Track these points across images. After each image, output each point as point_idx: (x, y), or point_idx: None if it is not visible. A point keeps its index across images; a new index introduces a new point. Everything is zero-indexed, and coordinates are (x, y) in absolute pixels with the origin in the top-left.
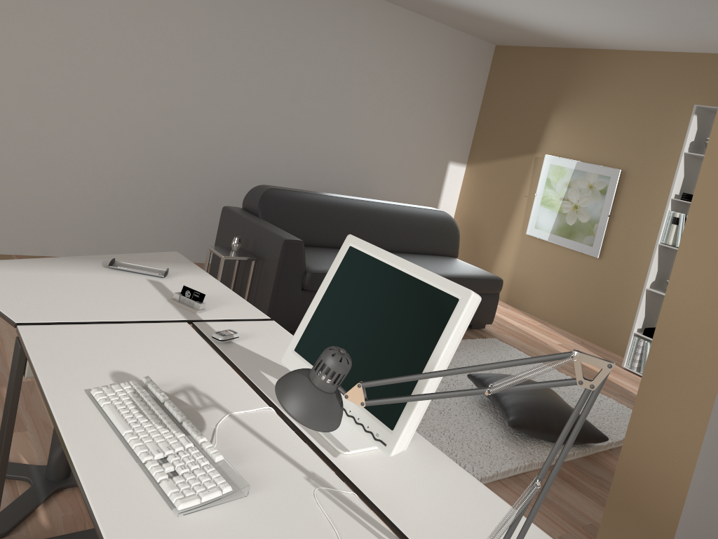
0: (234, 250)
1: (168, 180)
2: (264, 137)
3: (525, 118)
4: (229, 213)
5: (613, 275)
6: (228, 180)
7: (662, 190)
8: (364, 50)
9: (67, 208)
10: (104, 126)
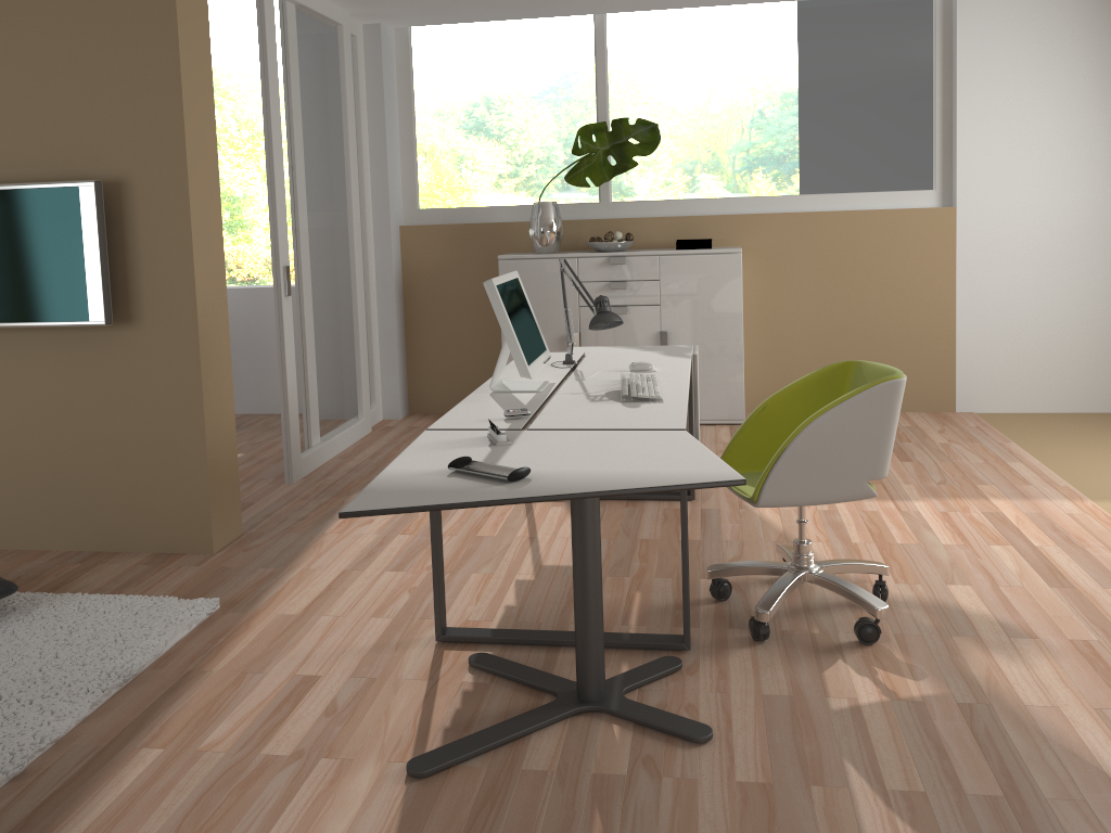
0: None
1: None
2: None
3: None
4: None
5: None
6: None
7: None
8: None
9: None
10: None
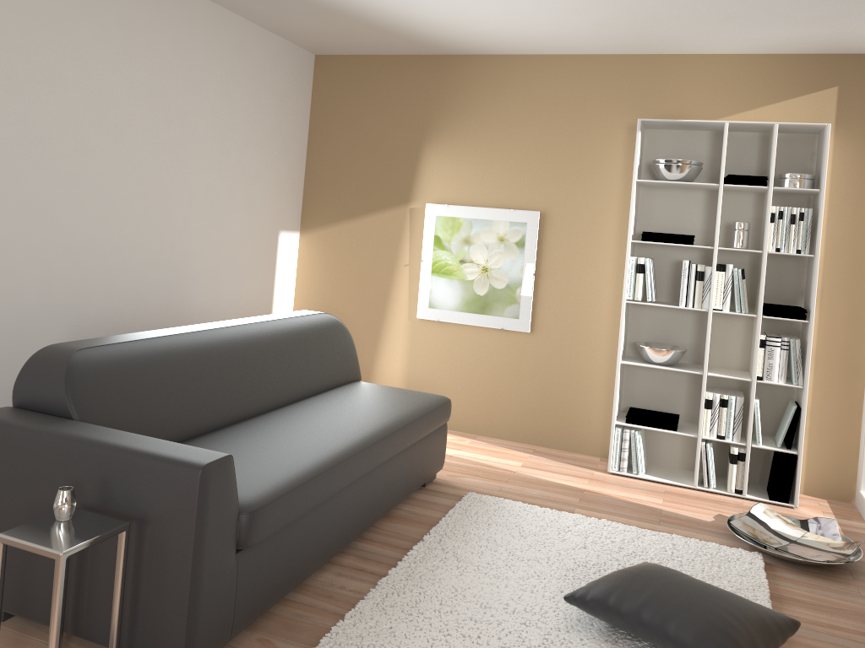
0: (65, 521)
1: None
2: None
3: (384, 155)
4: None
5: (554, 351)
6: None
7: (597, 231)
8: (149, 65)
9: None
10: None
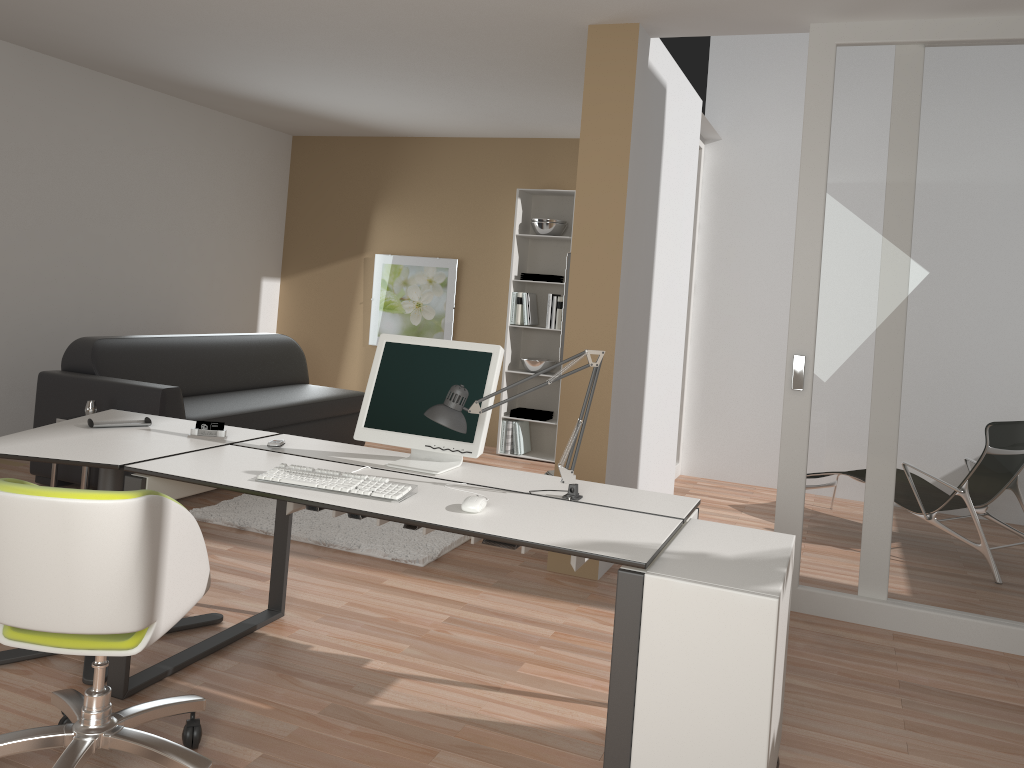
0: None
1: None
2: (46, 280)
3: (344, 216)
4: (55, 378)
5: None
6: (5, 342)
7: (499, 274)
8: (152, 157)
9: None
10: None
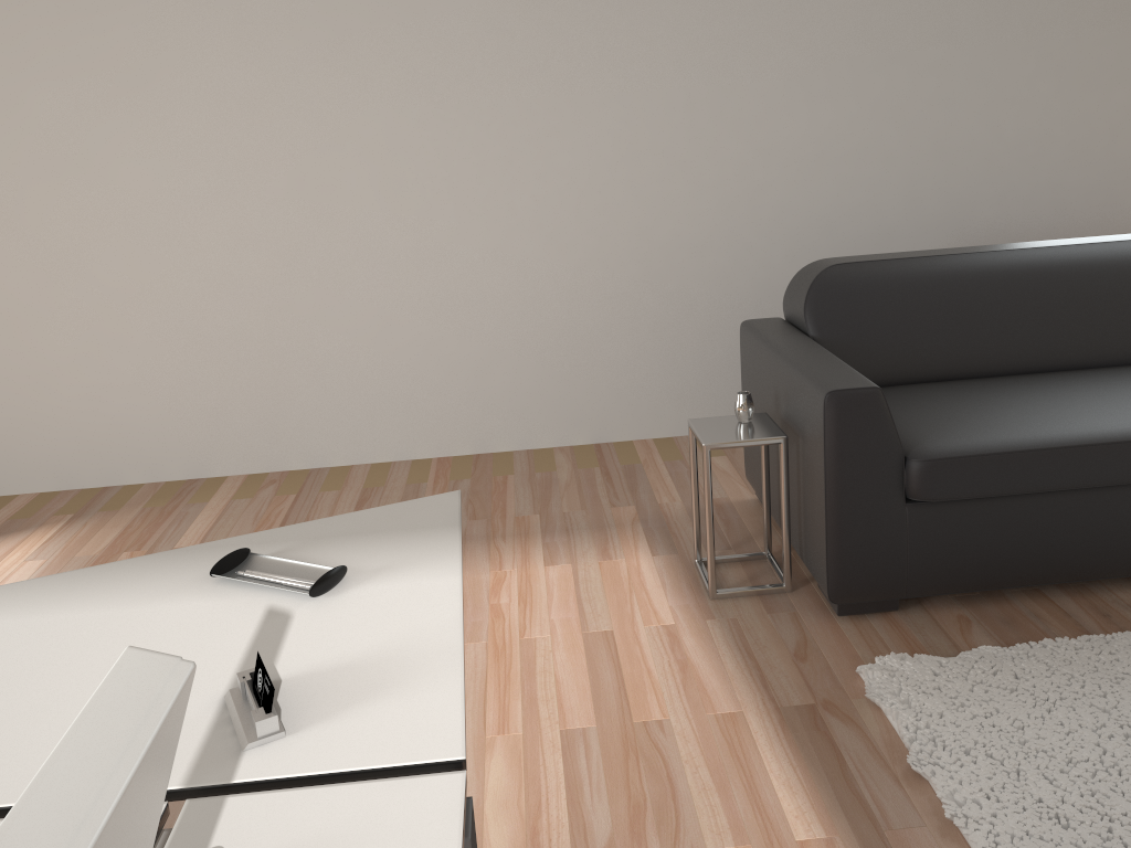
0: (742, 423)
1: (661, 282)
2: (840, 154)
3: None
4: (748, 336)
5: None
6: (781, 257)
7: None
8: None
9: (498, 367)
10: (522, 213)
